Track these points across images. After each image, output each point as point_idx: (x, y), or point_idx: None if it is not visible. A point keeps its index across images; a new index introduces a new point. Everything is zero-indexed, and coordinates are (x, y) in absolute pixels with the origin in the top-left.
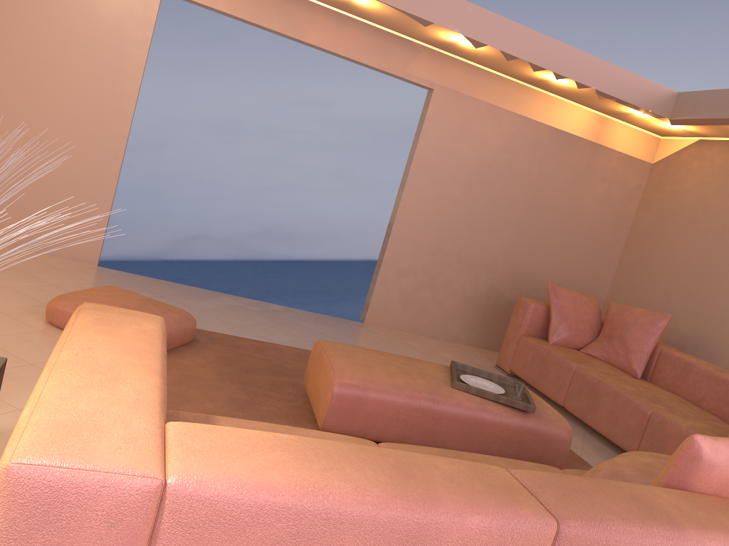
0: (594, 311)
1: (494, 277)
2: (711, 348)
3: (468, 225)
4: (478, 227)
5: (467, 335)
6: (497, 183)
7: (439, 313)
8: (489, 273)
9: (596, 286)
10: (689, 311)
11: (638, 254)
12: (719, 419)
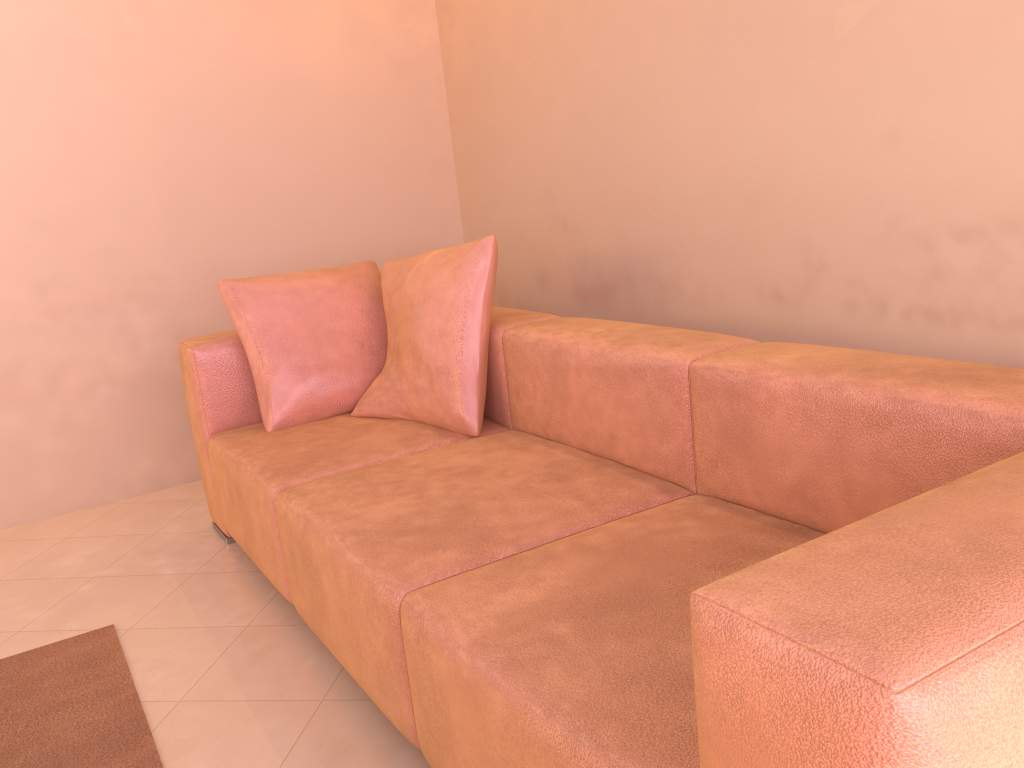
0: (358, 300)
1: (173, 311)
2: (657, 268)
3: (26, 219)
4: (61, 214)
5: (179, 461)
6: (47, 89)
7: (75, 447)
8: (155, 306)
9: (433, 231)
10: (592, 203)
11: (475, 127)
12: (656, 491)
